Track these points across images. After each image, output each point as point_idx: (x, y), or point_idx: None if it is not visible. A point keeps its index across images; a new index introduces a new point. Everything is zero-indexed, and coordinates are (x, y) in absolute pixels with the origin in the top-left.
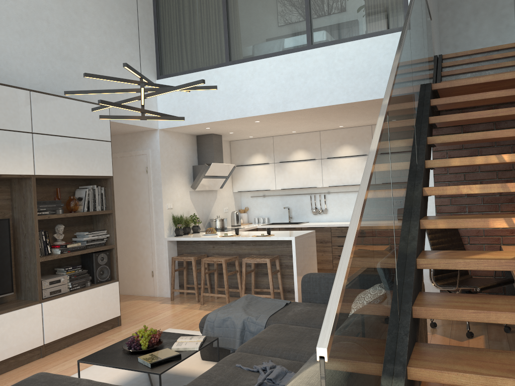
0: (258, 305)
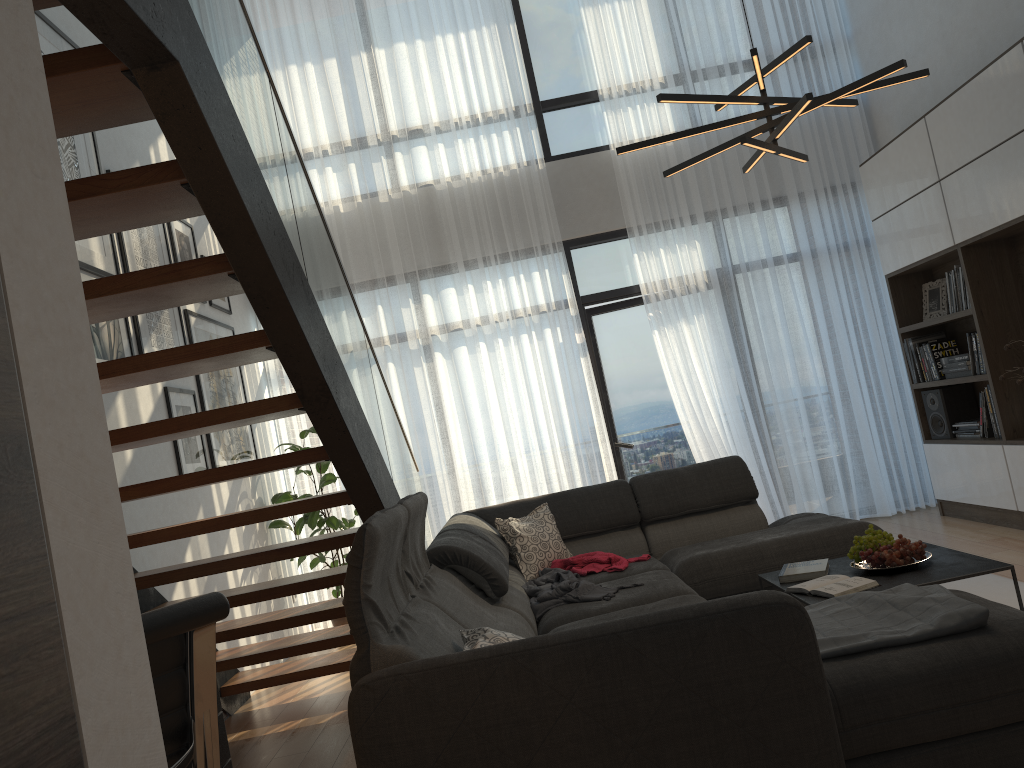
0: (866, 620)
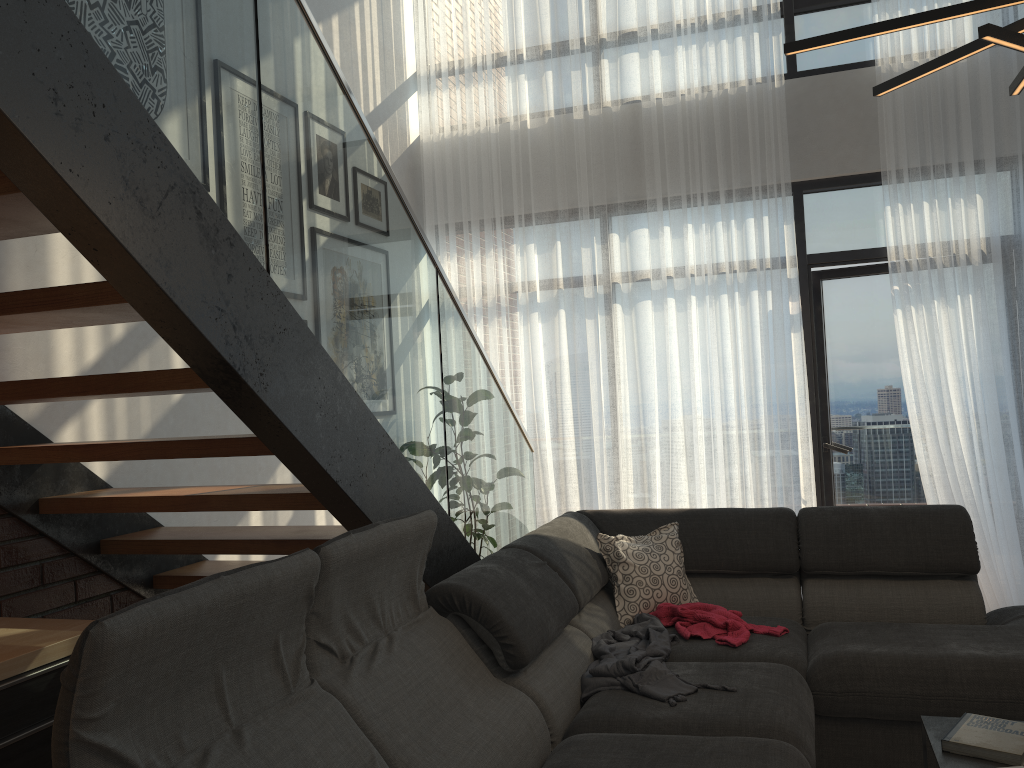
0: None
